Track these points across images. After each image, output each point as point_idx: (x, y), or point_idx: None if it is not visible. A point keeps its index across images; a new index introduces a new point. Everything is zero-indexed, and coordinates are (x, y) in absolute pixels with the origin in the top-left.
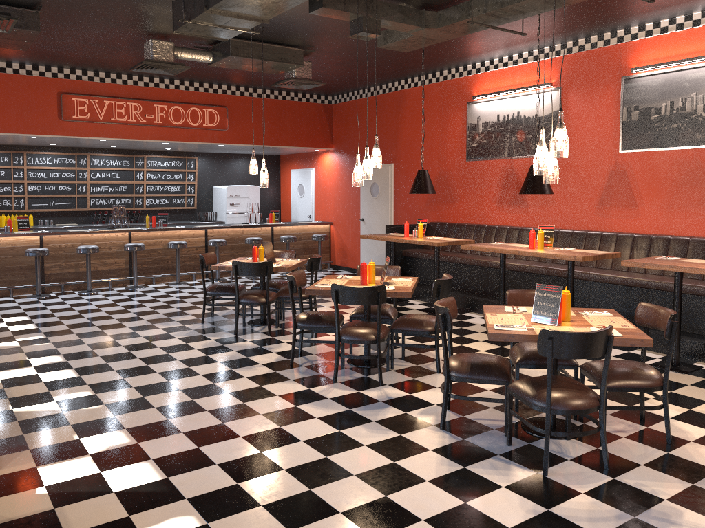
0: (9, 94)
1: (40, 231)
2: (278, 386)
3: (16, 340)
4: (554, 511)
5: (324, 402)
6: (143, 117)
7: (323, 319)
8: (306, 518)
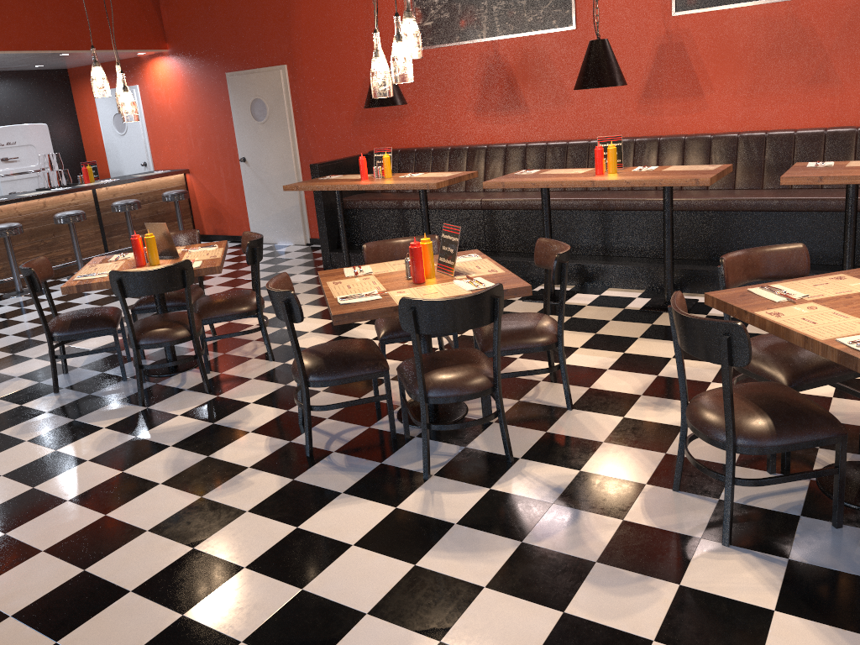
0: None
1: None
2: (331, 517)
3: None
4: None
5: (458, 537)
6: None
7: (357, 360)
8: None
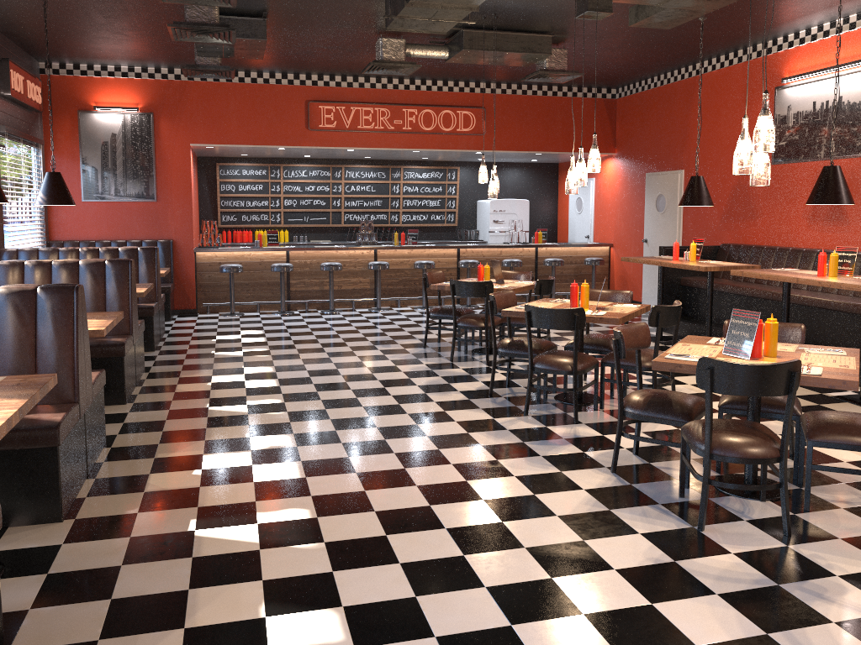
0: (259, 105)
1: (288, 246)
2: (462, 412)
3: (241, 351)
4: (681, 563)
5: (500, 432)
6: (391, 123)
7: (525, 346)
8: (409, 528)
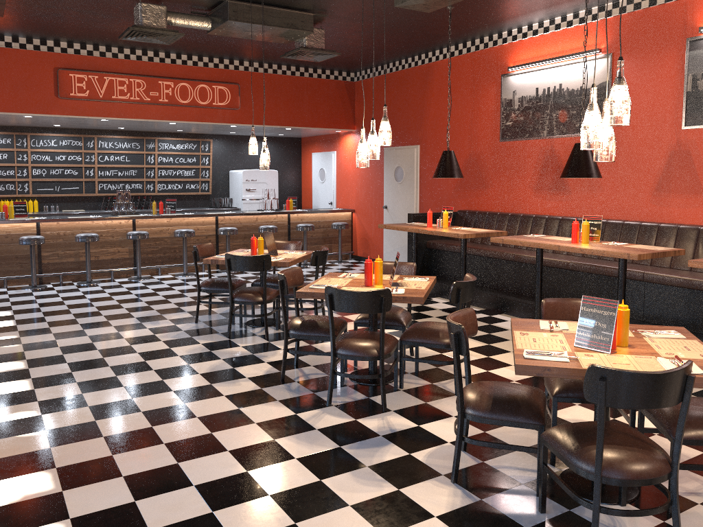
0: (1, 70)
1: (38, 217)
2: (259, 409)
3: None
4: None
5: (310, 435)
6: (147, 94)
7: (319, 326)
8: None
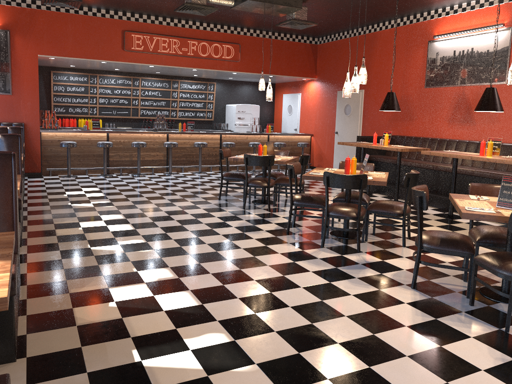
0: (89, 31)
1: (107, 130)
2: (279, 246)
3: (91, 203)
4: None
5: (315, 261)
6: (180, 50)
7: (313, 199)
8: (311, 344)
